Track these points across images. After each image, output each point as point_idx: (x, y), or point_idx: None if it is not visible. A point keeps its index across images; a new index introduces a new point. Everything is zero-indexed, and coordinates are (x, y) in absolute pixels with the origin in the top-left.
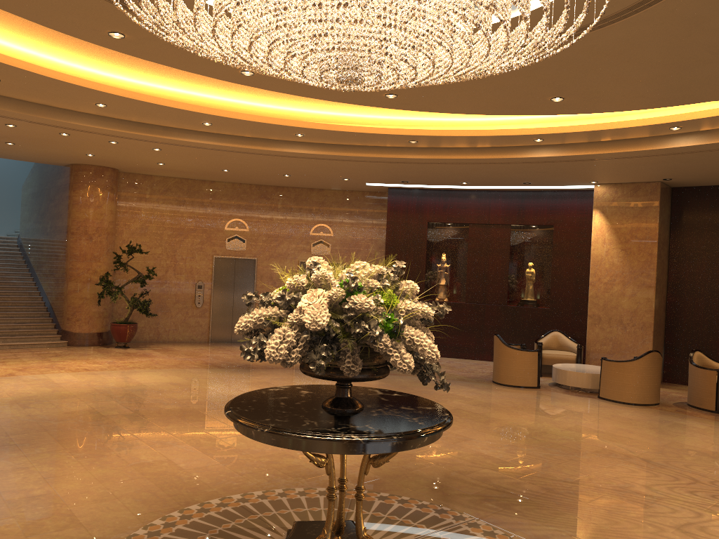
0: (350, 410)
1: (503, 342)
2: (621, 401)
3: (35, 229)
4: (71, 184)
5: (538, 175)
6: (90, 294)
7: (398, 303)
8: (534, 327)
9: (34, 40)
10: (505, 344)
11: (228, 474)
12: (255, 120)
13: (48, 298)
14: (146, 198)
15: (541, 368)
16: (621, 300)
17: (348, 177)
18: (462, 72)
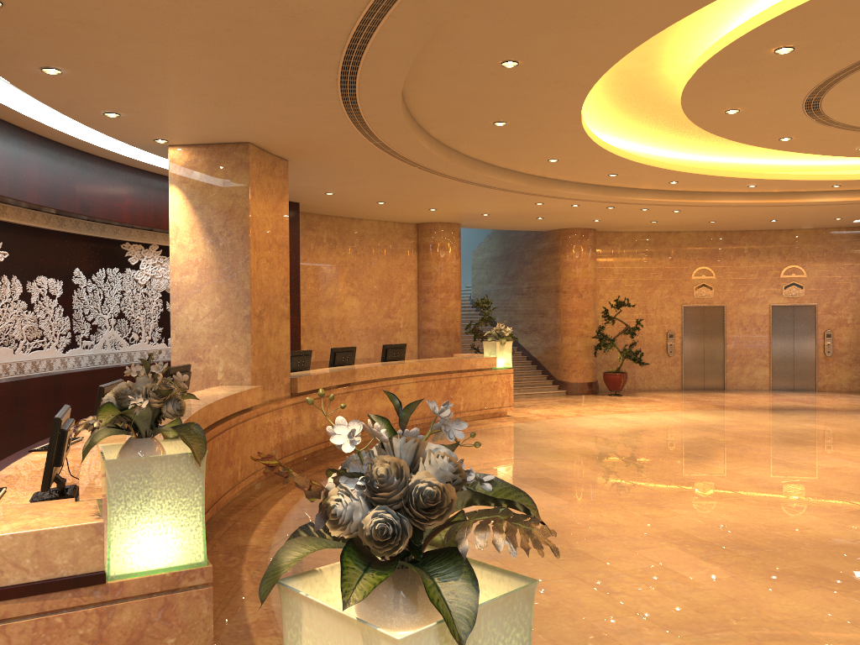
0: None
1: None
2: None
3: (500, 290)
4: (560, 247)
5: None
6: (582, 347)
7: None
8: None
9: (659, 142)
10: None
11: None
12: (805, 179)
13: (530, 353)
14: (617, 254)
15: None
16: None
17: (842, 217)
18: None
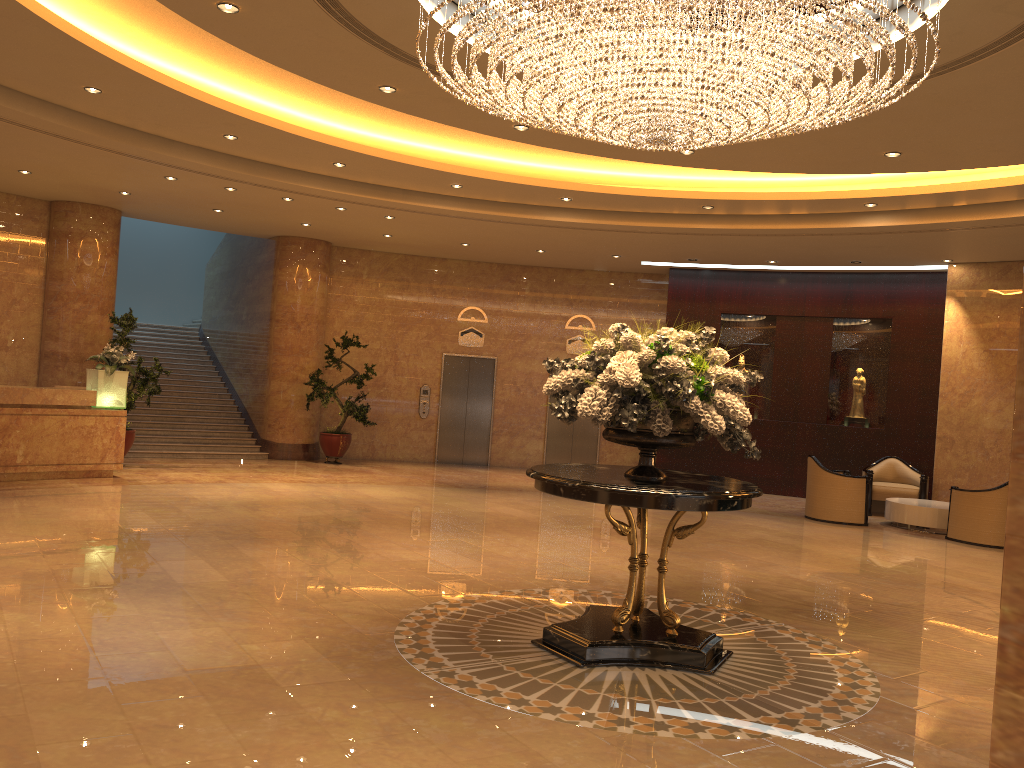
0: (654, 478)
1: (819, 465)
2: (975, 543)
3: (224, 317)
4: (277, 260)
5: (871, 251)
6: (296, 396)
7: (707, 369)
8: (863, 453)
9: (280, 93)
10: (823, 468)
11: (501, 574)
12: (515, 181)
13: (242, 401)
14: (363, 279)
15: (871, 504)
16: (982, 417)
17: (619, 254)
18: (778, 130)
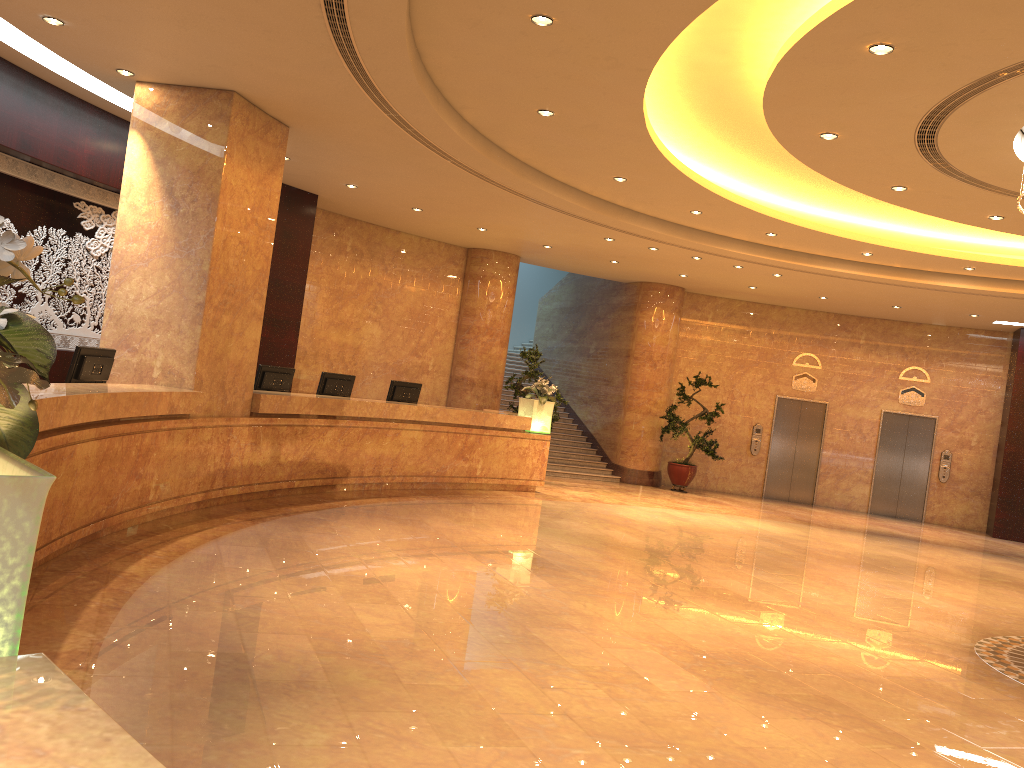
0: None
1: None
2: None
3: (564, 348)
4: (638, 303)
5: None
6: (648, 427)
7: None
8: None
9: (755, 178)
10: None
11: (993, 620)
12: (931, 253)
13: (586, 427)
14: (707, 322)
15: None
16: None
17: (979, 314)
18: None
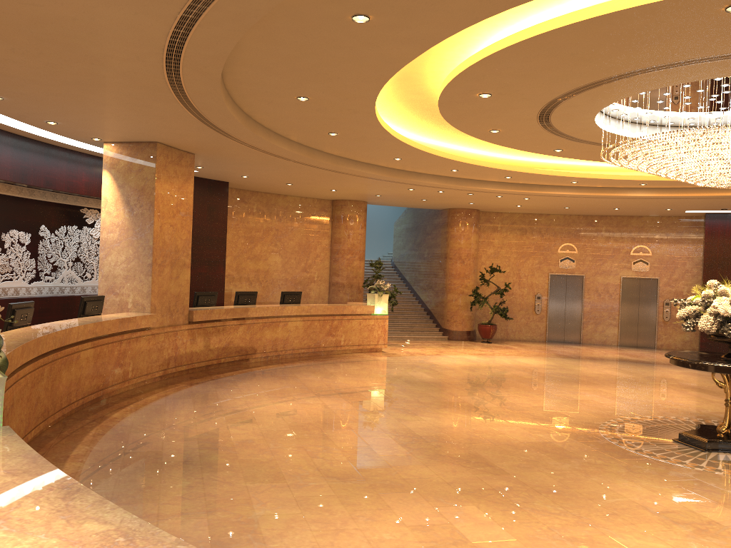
0: None
1: None
2: None
3: (410, 254)
4: (449, 222)
5: None
6: (462, 302)
7: None
8: None
9: (485, 147)
10: None
11: (634, 408)
12: (612, 178)
13: (426, 305)
14: (497, 230)
15: None
16: None
17: (671, 208)
18: None
